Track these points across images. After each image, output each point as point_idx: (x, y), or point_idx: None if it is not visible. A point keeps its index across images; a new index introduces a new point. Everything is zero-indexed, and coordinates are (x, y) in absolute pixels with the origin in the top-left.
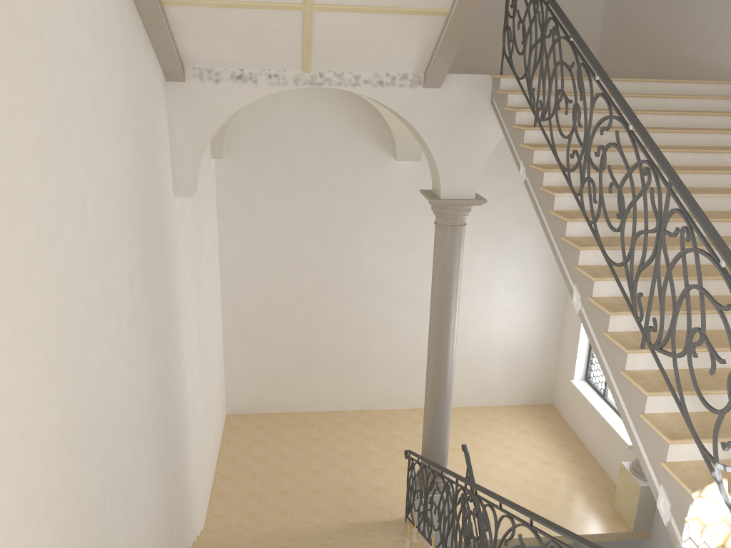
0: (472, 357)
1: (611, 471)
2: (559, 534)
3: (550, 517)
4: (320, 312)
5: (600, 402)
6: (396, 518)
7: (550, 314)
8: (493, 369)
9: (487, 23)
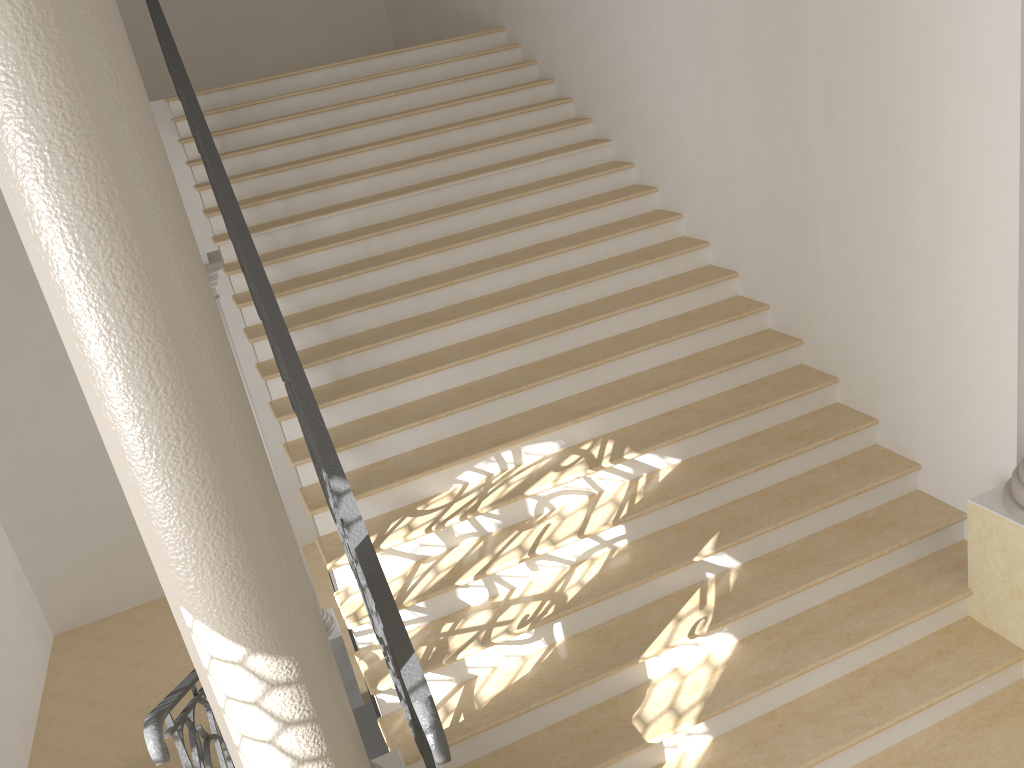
0: None
1: None
2: None
3: None
4: None
5: None
6: None
7: None
8: None
9: (224, 14)
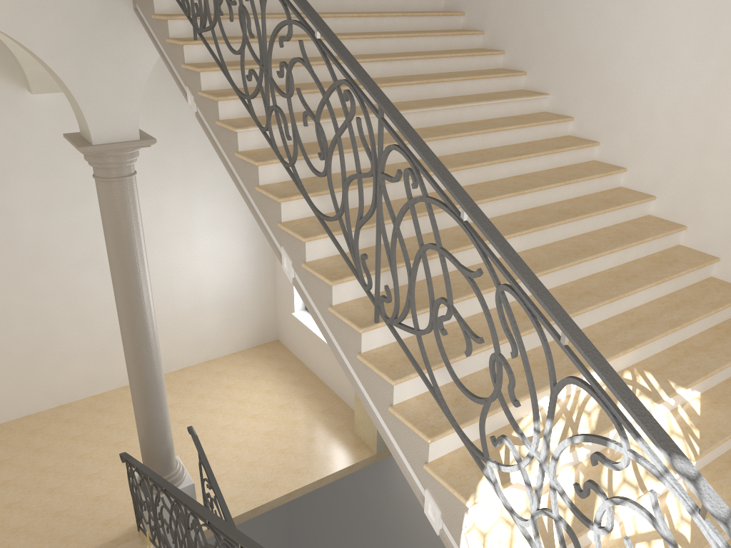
0: (184, 312)
1: (346, 397)
2: (309, 482)
3: (297, 466)
4: None
5: None
6: (127, 528)
7: (258, 248)
8: (210, 320)
9: None
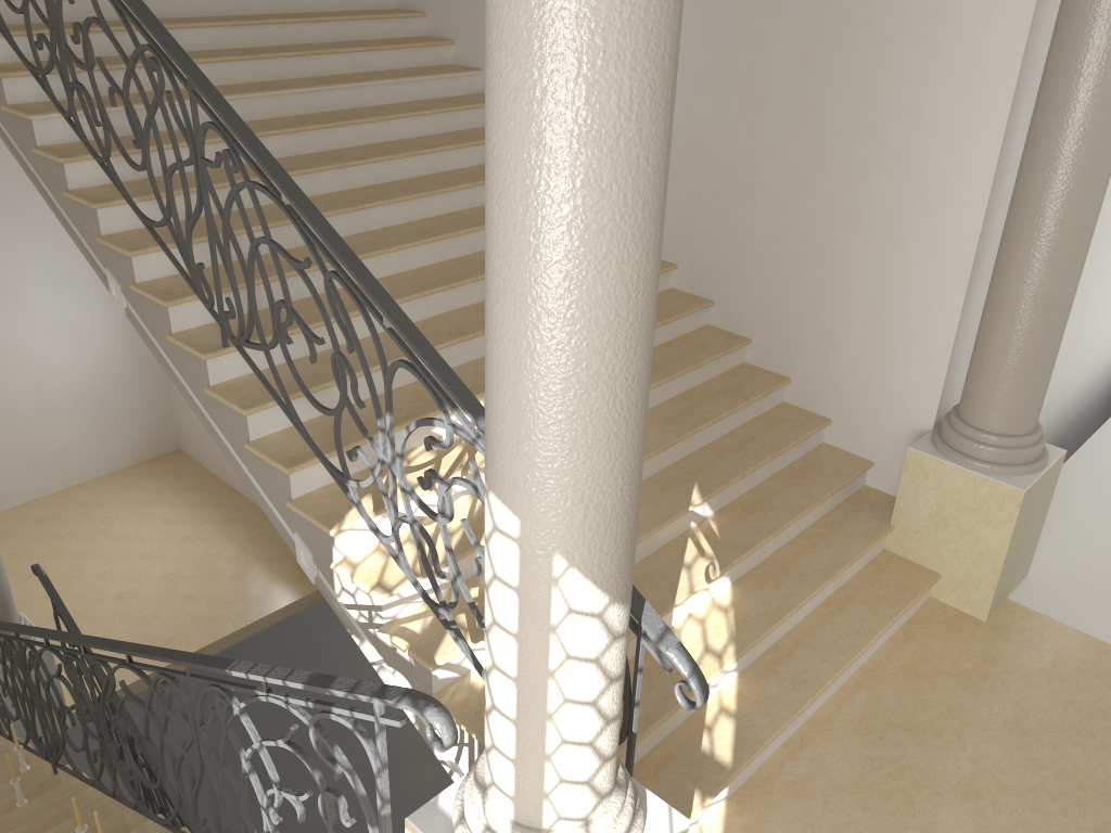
0: (21, 416)
1: None
2: (230, 632)
3: (212, 614)
4: None
5: None
6: None
7: None
8: (65, 426)
9: None
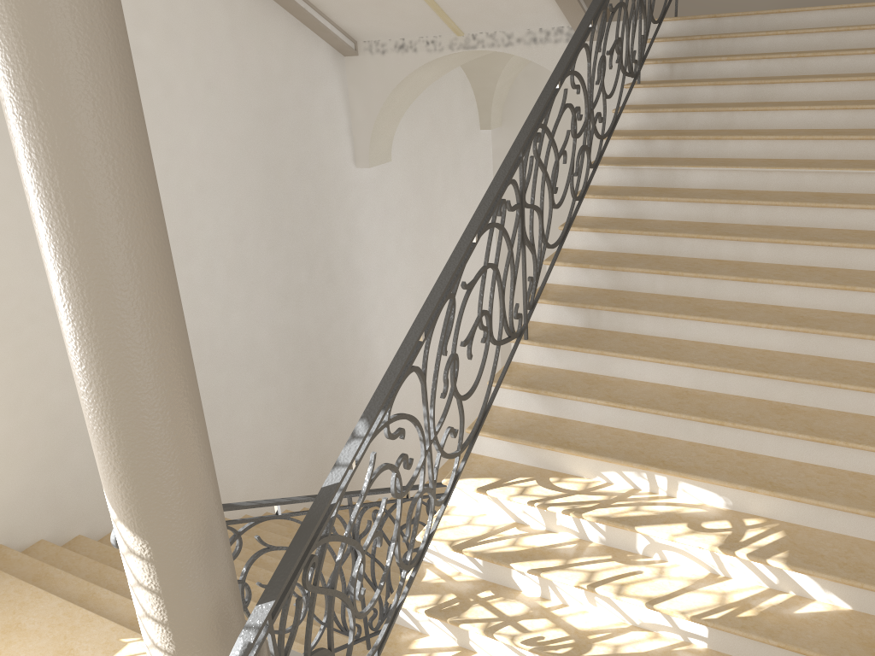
0: None
1: None
2: None
3: None
4: None
5: None
6: None
7: None
8: None
9: None
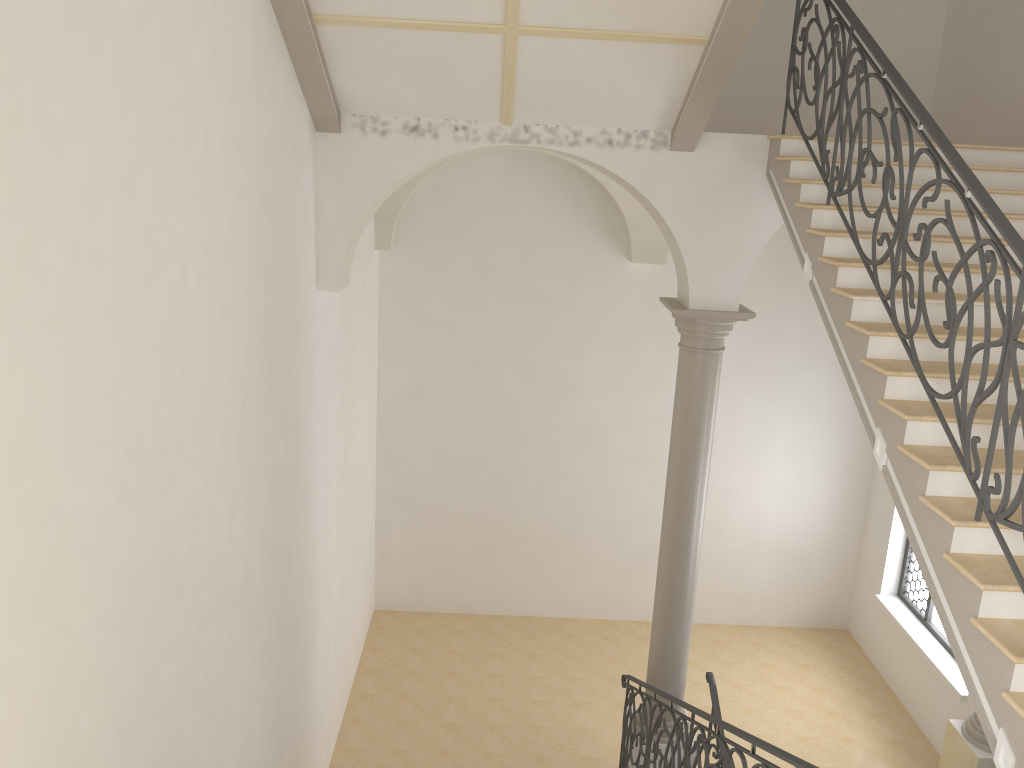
0: (730, 551)
1: (933, 734)
2: None
3: None
4: (513, 473)
5: (919, 628)
6: None
7: (847, 495)
8: (760, 572)
9: (768, 74)
